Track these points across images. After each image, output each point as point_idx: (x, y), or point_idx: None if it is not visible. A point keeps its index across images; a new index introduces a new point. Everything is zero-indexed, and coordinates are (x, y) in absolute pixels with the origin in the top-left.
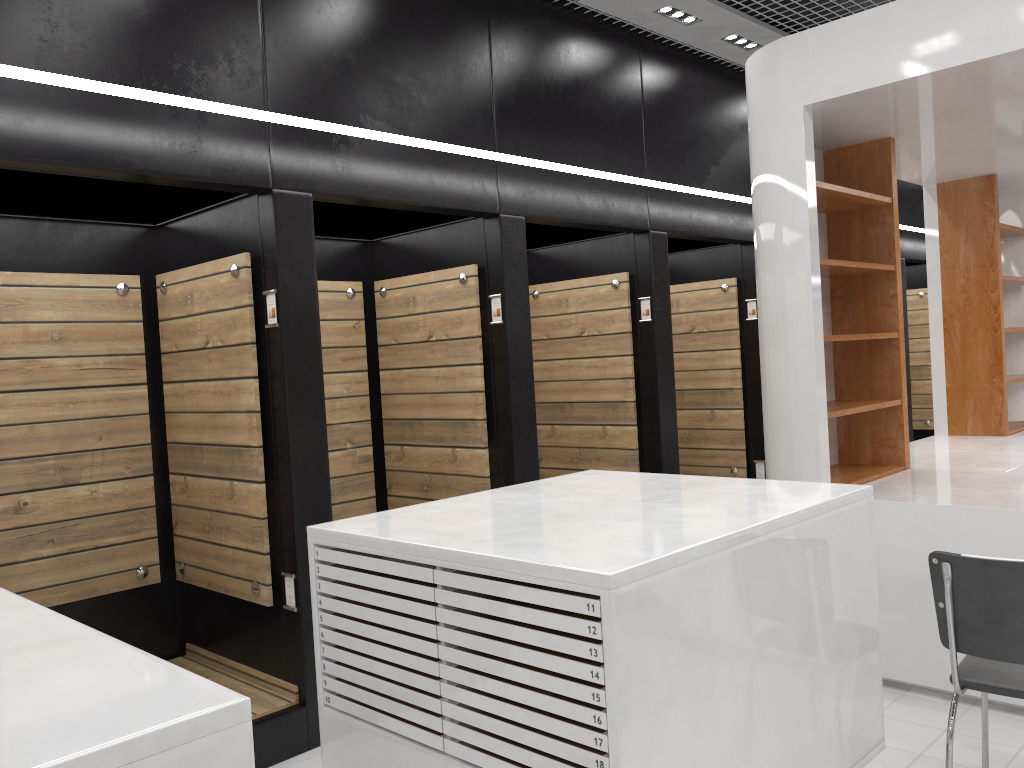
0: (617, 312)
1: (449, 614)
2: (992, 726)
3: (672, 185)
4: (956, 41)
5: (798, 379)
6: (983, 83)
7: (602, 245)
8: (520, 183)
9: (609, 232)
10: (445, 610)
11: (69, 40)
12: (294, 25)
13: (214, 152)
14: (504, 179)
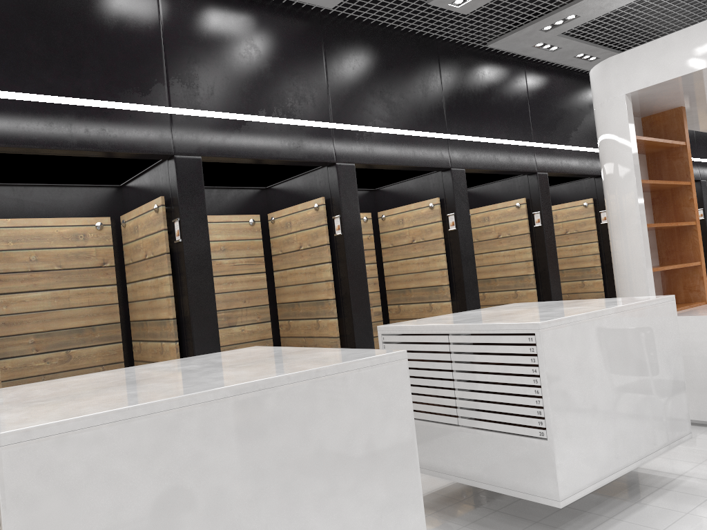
0: (520, 222)
1: (458, 356)
2: None
3: (549, 145)
4: None
5: (633, 249)
6: None
7: (508, 183)
8: (461, 150)
9: (512, 175)
10: (455, 354)
11: (243, 97)
12: (342, 77)
13: (308, 146)
14: (452, 148)
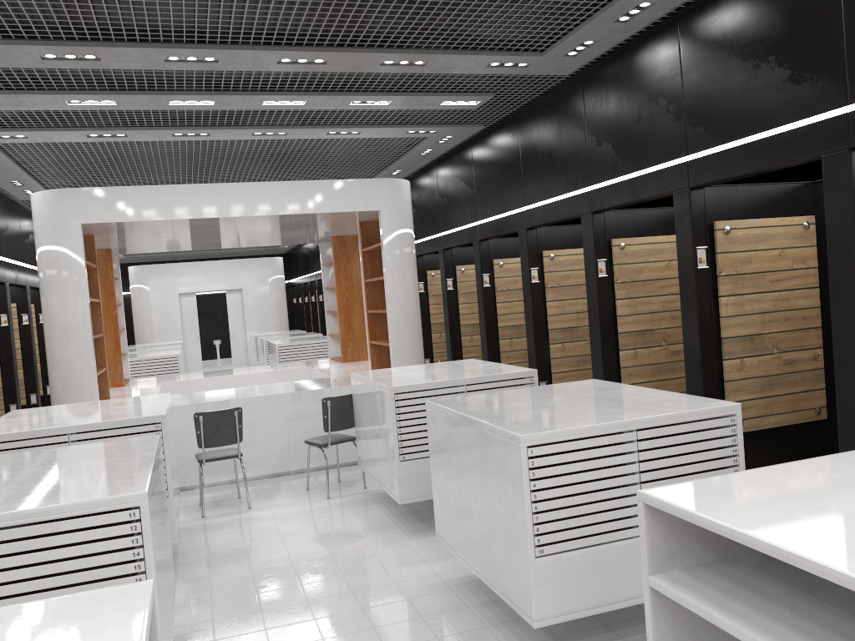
0: None
1: None
2: (188, 494)
3: None
4: (155, 210)
5: (83, 358)
6: (156, 224)
7: None
8: None
9: None
10: None
11: None
12: None
13: None
14: None
